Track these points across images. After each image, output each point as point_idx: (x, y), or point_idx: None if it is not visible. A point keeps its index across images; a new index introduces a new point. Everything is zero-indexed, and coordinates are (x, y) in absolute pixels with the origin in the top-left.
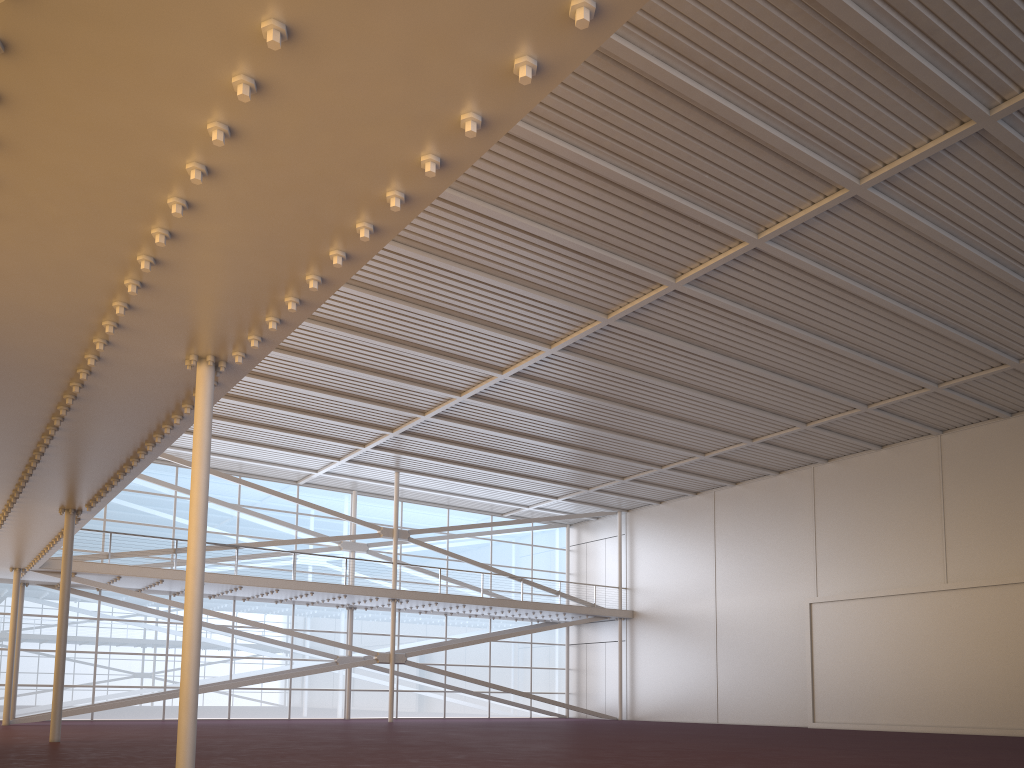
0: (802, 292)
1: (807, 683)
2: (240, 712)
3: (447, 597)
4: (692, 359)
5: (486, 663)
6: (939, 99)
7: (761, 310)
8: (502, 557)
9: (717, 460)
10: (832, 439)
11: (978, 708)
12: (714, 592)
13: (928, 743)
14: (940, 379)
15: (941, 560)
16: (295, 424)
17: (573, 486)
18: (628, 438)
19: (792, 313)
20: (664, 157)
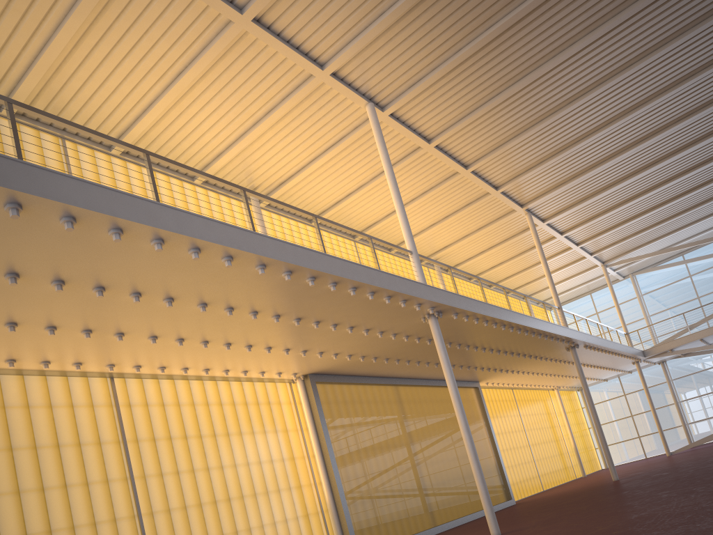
0: None
1: None
2: None
3: None
4: None
5: None
6: None
7: None
8: None
9: None
10: None
11: None
12: None
13: None
14: None
15: None
16: None
17: None
18: None
19: None
20: None
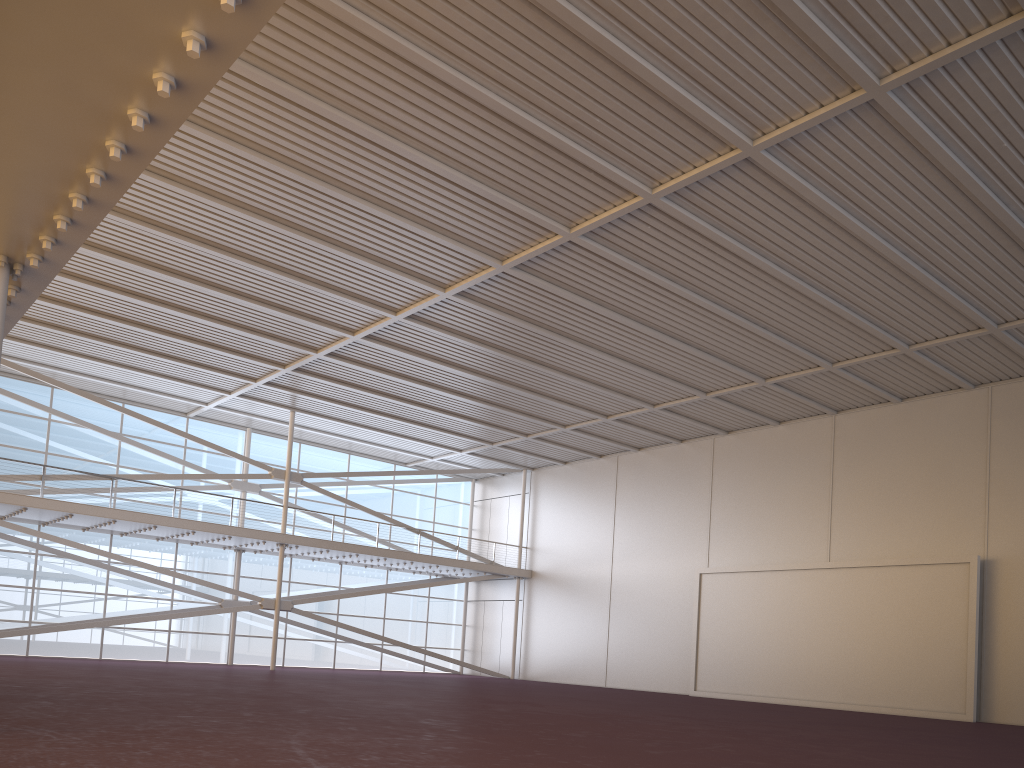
0: (699, 256)
1: (692, 652)
2: (113, 652)
3: (339, 545)
4: (591, 317)
5: (381, 615)
6: (830, 62)
7: (658, 271)
8: (403, 508)
9: (620, 424)
10: (732, 411)
11: (847, 684)
12: (611, 557)
13: (790, 717)
14: (834, 358)
15: (826, 539)
16: (179, 351)
17: (477, 440)
18: (530, 394)
19: (689, 277)
20: (553, 94)
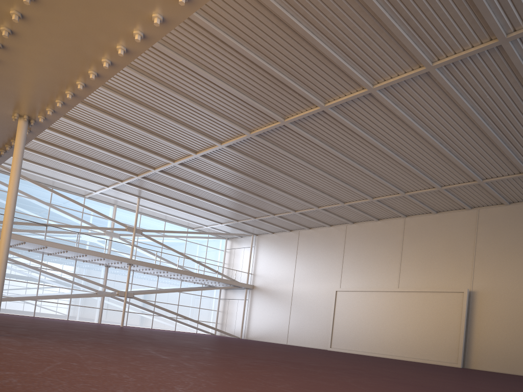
0: (344, 137)
1: (330, 329)
2: (40, 313)
3: (158, 266)
4: (291, 162)
5: (176, 303)
6: (410, 53)
7: (325, 142)
8: (191, 250)
9: (301, 215)
10: (356, 212)
11: (403, 347)
12: (293, 280)
13: (375, 360)
14: (406, 190)
15: (397, 277)
16: (84, 164)
17: (230, 218)
18: (258, 197)
19: (339, 146)
20: (281, 56)
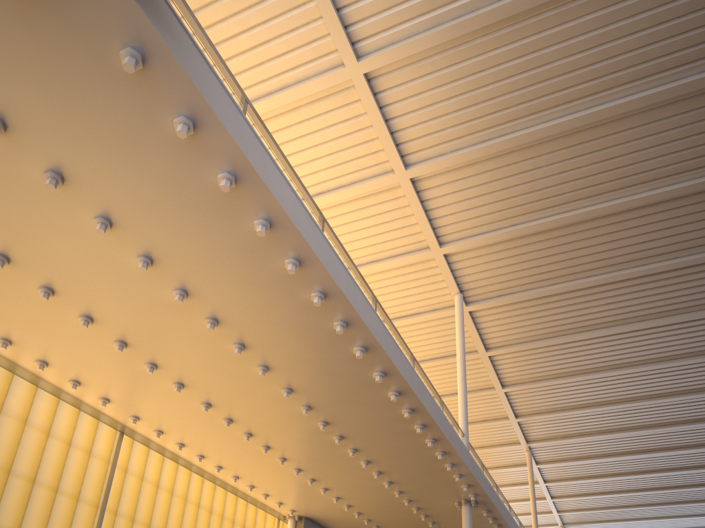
0: None
1: None
2: None
3: None
4: None
5: None
6: None
7: None
8: None
9: None
10: None
11: None
12: None
13: None
14: None
15: None
16: None
17: None
18: None
19: None
20: None
